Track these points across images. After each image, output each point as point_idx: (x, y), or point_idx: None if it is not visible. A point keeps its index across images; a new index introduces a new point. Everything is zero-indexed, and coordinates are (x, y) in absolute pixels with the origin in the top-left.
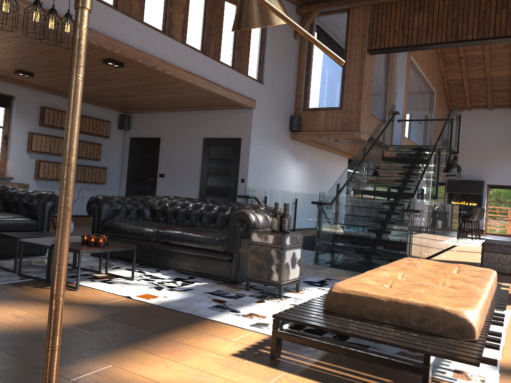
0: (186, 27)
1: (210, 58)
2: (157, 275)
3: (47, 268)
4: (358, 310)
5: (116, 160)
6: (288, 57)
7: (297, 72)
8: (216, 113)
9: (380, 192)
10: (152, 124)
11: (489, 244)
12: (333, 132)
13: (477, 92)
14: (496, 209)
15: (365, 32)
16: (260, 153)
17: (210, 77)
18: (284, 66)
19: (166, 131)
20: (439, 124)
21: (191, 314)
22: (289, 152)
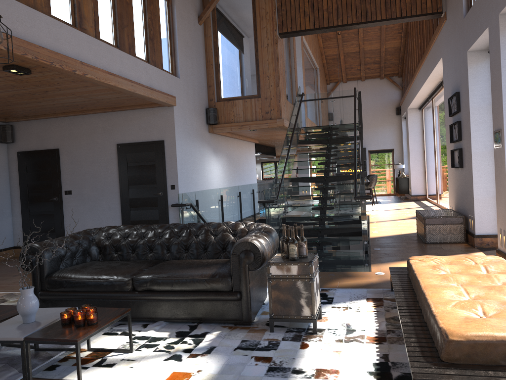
0: (98, 18)
1: (126, 53)
2: (151, 334)
3: (23, 370)
4: (489, 357)
5: (3, 181)
6: (196, 44)
7: (205, 60)
8: (129, 114)
9: (308, 177)
10: (45, 133)
11: (430, 217)
12: (255, 122)
13: (351, 65)
14: (378, 172)
15: (274, 14)
16: (186, 154)
17: (130, 76)
18: (194, 55)
19: (66, 140)
20: (340, 102)
21: None
22: (209, 147)
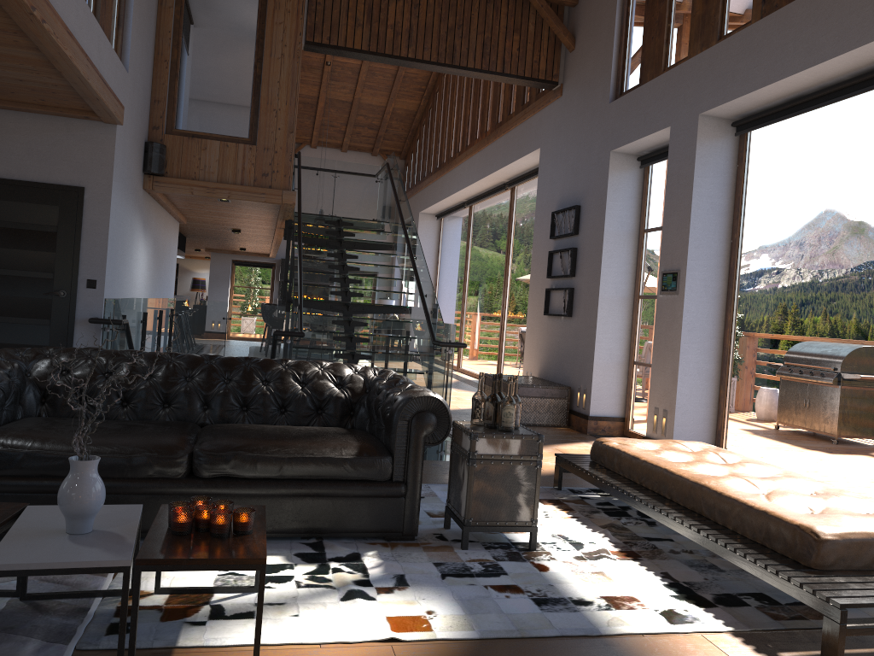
0: None
1: None
2: None
3: (120, 631)
4: (863, 560)
5: None
6: (149, 15)
7: (154, 49)
8: (5, 118)
9: (320, 301)
10: None
11: (525, 386)
12: (241, 188)
13: (333, 121)
14: None
15: (301, 6)
16: (118, 223)
17: (82, 46)
18: (146, 35)
19: None
20: (348, 181)
21: (567, 635)
22: (140, 217)
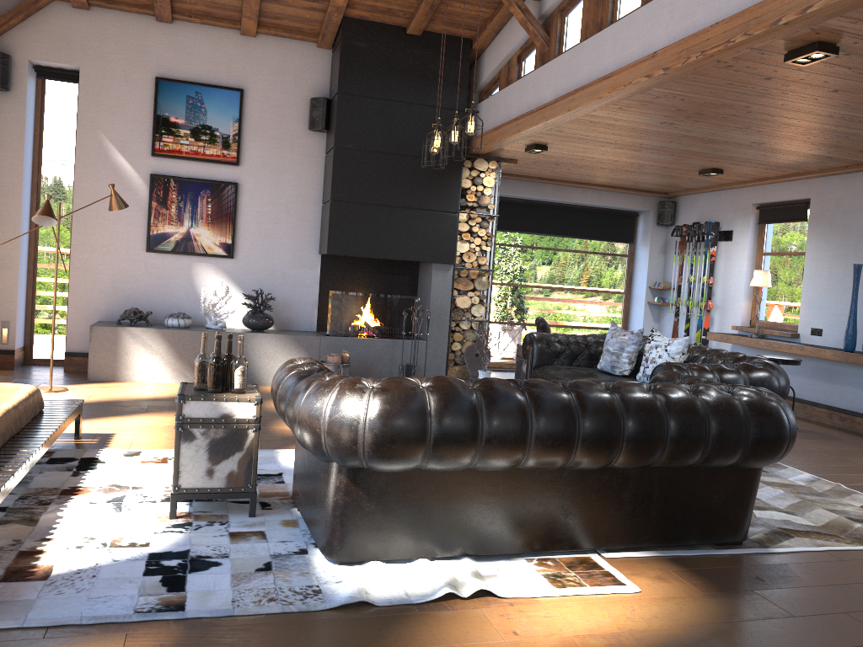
0: None
1: None
2: None
3: None
4: None
5: None
6: None
7: None
8: None
9: None
10: None
11: None
12: None
13: None
14: None
15: None
16: None
17: None
18: None
19: None
20: None
21: None
22: None
